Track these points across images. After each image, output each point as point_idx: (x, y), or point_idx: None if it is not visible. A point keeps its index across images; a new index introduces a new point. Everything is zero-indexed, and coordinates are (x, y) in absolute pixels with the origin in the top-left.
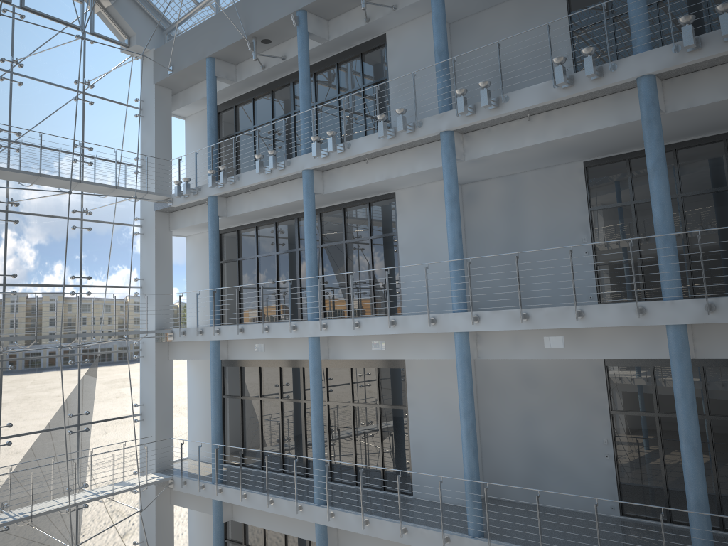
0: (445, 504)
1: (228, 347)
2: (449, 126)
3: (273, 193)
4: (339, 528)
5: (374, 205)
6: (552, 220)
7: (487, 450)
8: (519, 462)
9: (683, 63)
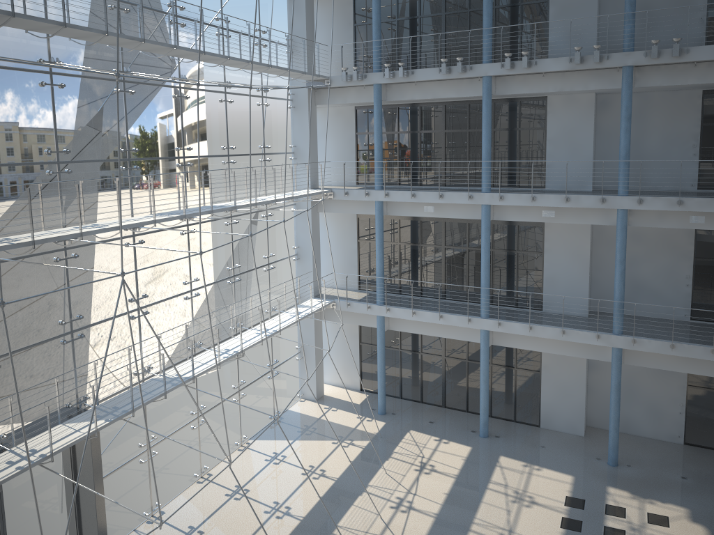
0: (570, 315)
1: (387, 206)
2: (634, 63)
3: (440, 87)
4: (505, 332)
5: (524, 103)
6: (671, 129)
7: (595, 281)
8: None
9: None
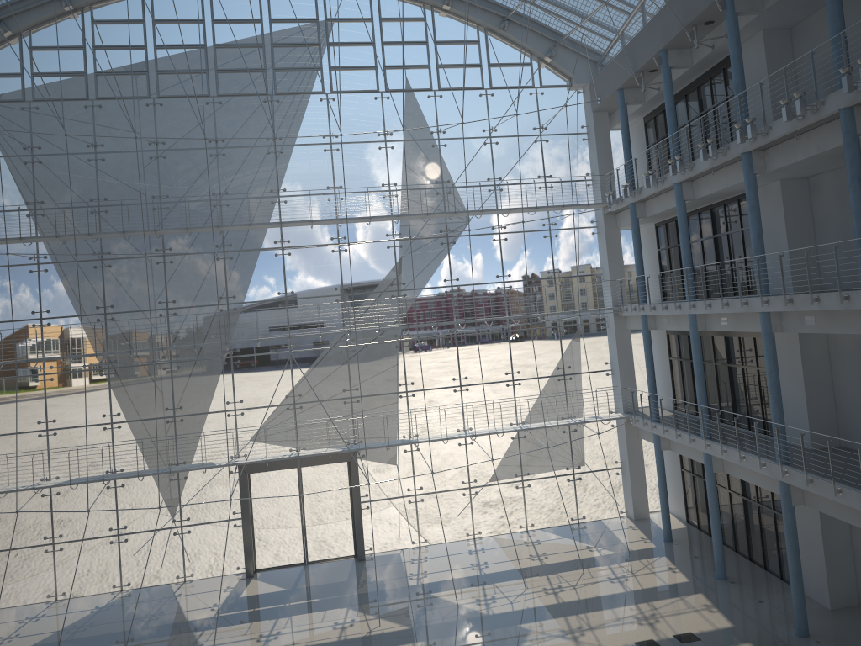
0: (798, 447)
1: (655, 320)
2: (743, 150)
3: (667, 199)
4: (713, 455)
5: (741, 201)
6: None
7: (839, 407)
8: (860, 418)
9: (859, 100)
